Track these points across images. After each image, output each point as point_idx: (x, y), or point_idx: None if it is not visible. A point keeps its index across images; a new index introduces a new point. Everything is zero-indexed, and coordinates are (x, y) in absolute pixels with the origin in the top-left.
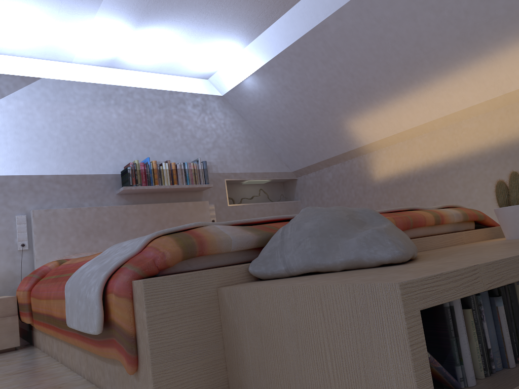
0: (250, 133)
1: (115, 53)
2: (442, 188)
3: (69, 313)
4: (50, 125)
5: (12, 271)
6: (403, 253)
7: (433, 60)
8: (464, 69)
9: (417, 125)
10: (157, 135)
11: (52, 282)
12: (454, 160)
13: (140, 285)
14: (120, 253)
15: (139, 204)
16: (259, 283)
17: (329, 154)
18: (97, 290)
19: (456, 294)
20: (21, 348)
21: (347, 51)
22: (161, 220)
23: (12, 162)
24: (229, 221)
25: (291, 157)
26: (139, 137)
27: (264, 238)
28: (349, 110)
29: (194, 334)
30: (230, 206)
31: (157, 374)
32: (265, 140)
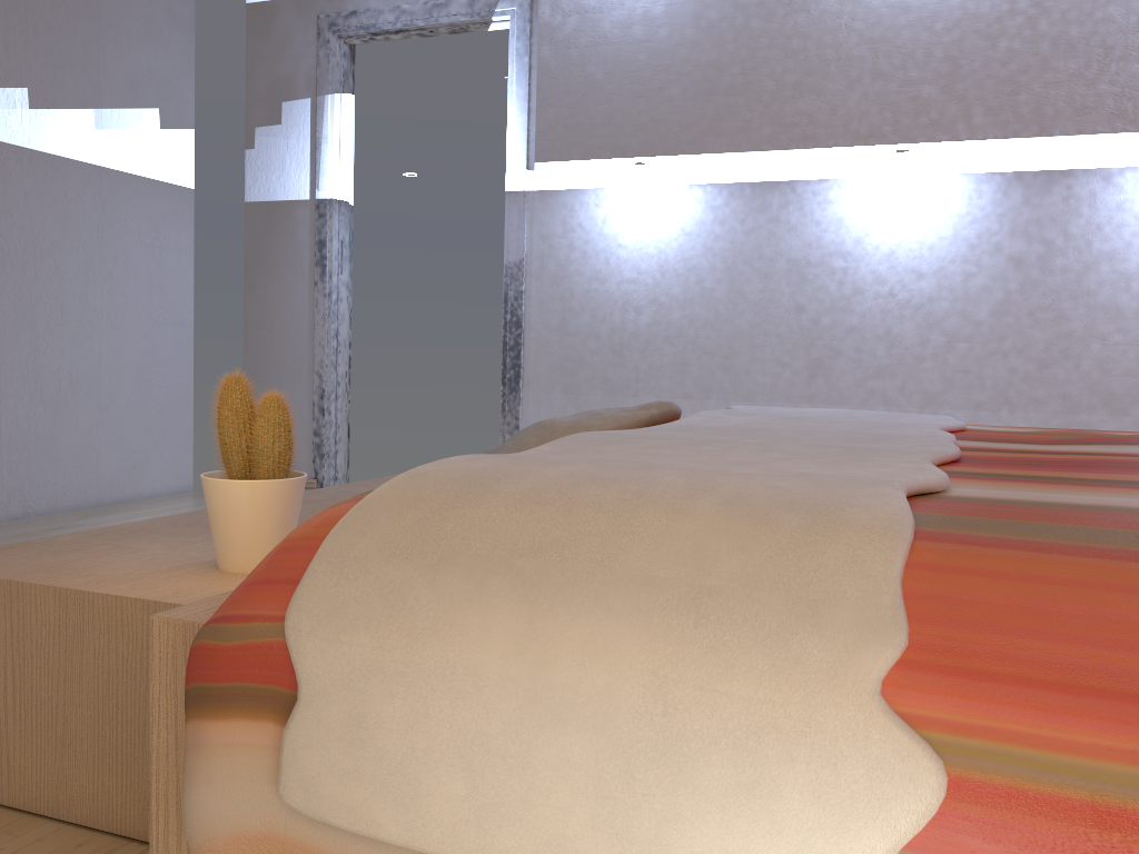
0: None
1: None
2: None
3: None
4: None
5: None
6: None
7: None
8: None
9: None
10: None
11: None
12: None
13: None
14: None
15: None
16: None
17: None
18: None
19: None
20: None
21: None
22: None
23: None
24: None
25: None
26: None
27: None
28: None
29: None
30: None
31: None
32: None
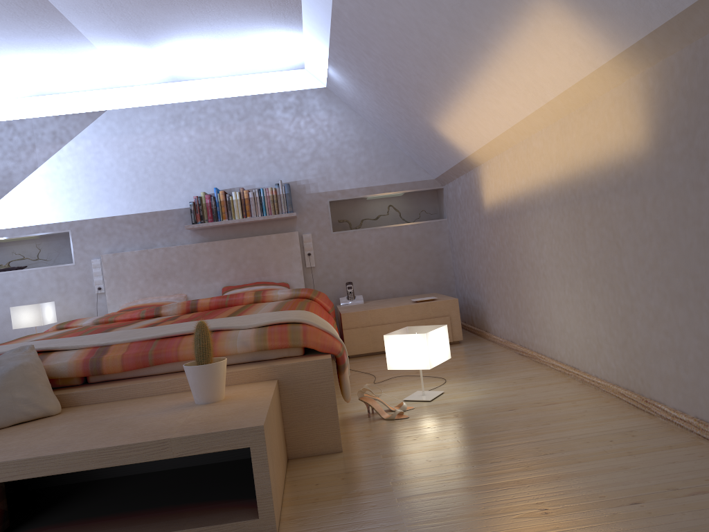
0: (368, 132)
1: (165, 71)
2: (524, 235)
3: None
4: (118, 161)
5: (93, 313)
6: None
7: (450, 54)
8: (484, 66)
9: (496, 136)
10: (237, 155)
11: None
12: (530, 196)
13: None
14: None
15: (211, 242)
16: None
17: (448, 162)
18: None
19: None
20: None
21: (375, 41)
22: (237, 258)
23: (85, 206)
24: (333, 252)
25: (422, 162)
26: (215, 160)
27: None
28: (426, 111)
29: None
30: (334, 234)
31: None
32: (389, 139)
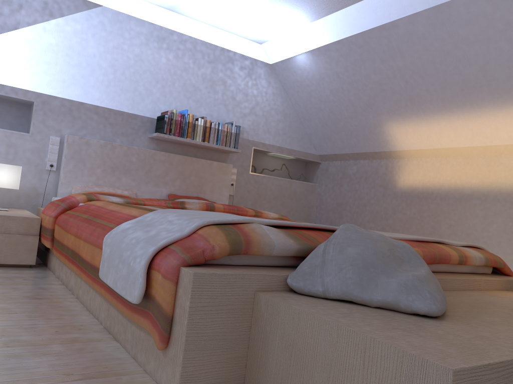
0: (288, 107)
1: None
2: (461, 214)
3: (105, 267)
4: (101, 55)
5: (36, 187)
6: (439, 309)
7: (492, 89)
8: None
9: (456, 146)
10: (200, 89)
11: (84, 223)
12: (482, 191)
13: (189, 276)
14: (167, 227)
15: (167, 153)
16: (298, 301)
17: (360, 148)
18: (143, 263)
19: (496, 383)
20: (35, 266)
21: (409, 57)
22: (185, 173)
23: (57, 83)
24: (247, 188)
25: (321, 141)
26: (182, 86)
27: (304, 249)
28: (393, 113)
29: (226, 329)
30: (251, 174)
31: (187, 359)
32: (300, 117)
